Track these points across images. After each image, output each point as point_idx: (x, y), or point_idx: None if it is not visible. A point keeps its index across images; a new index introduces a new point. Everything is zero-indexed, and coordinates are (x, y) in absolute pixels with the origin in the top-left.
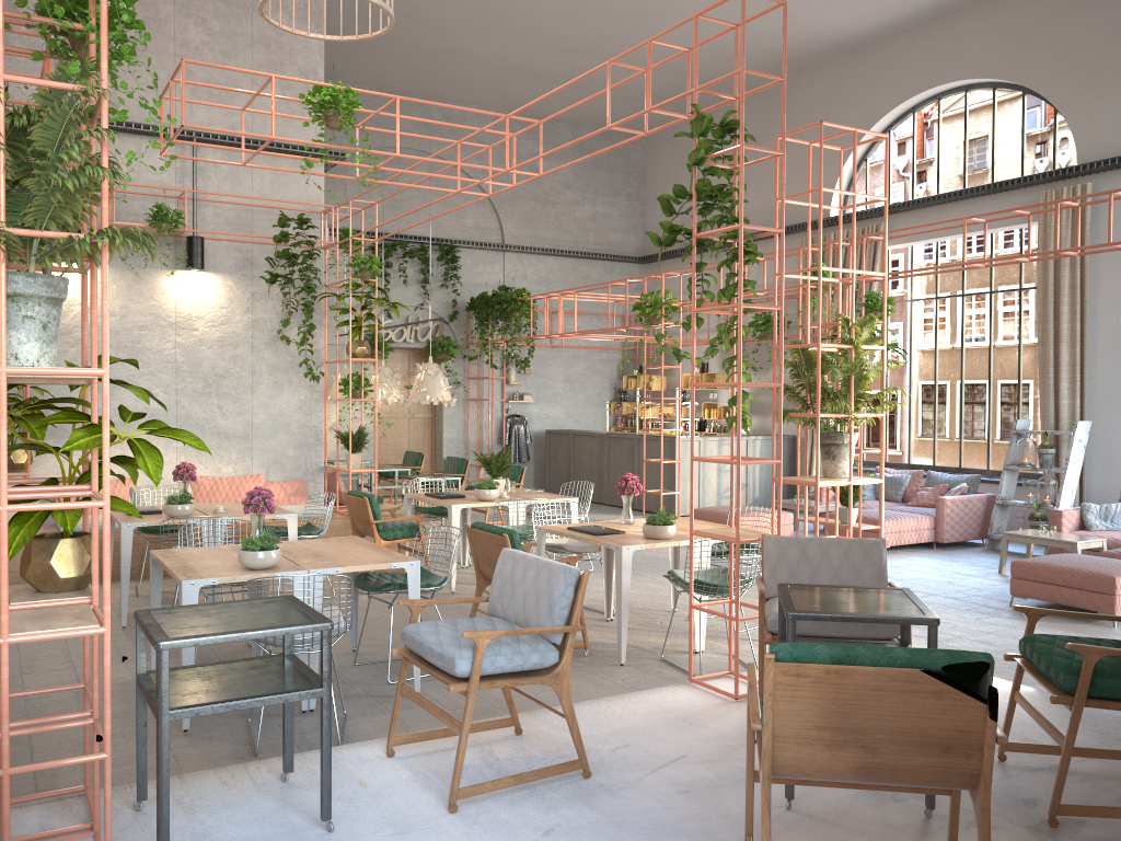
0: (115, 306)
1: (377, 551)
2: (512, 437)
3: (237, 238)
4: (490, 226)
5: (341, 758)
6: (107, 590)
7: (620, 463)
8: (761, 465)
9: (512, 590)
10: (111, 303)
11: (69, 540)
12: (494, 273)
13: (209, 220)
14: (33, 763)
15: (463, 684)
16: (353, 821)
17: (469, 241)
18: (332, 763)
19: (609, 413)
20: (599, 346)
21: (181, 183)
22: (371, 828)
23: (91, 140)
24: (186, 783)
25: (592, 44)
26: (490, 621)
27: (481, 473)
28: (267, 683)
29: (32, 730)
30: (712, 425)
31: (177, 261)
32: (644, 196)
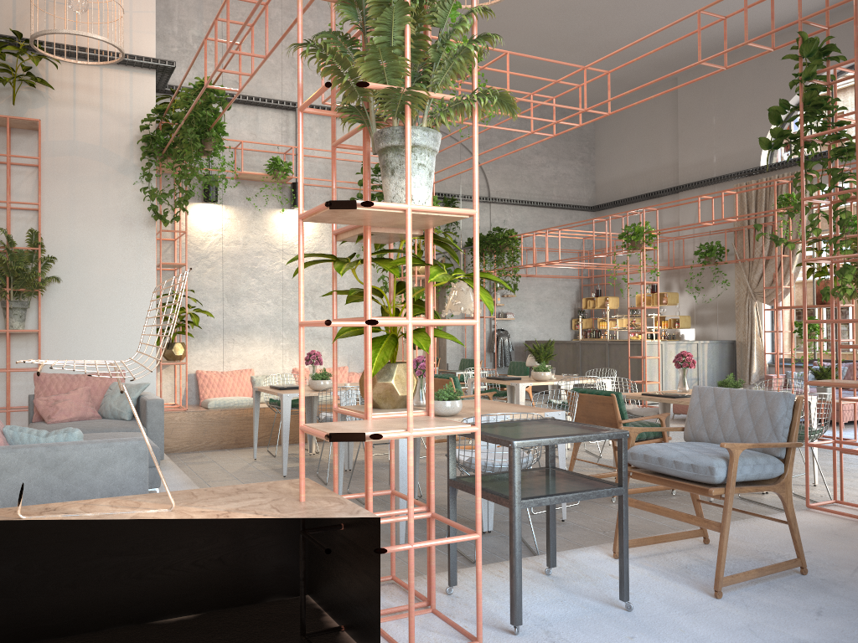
0: (239, 236)
1: (518, 406)
2: (499, 346)
3: (325, 184)
4: (479, 183)
5: (576, 559)
6: (479, 395)
7: (592, 364)
8: (708, 364)
9: (718, 418)
10: (236, 234)
11: (402, 365)
12: (482, 219)
13: (306, 171)
14: (429, 540)
15: (721, 488)
16: (639, 604)
17: (464, 195)
18: (573, 563)
19: (581, 325)
20: (563, 275)
21: (285, 142)
22: (661, 609)
23: (428, 35)
24: (467, 576)
25: (571, 37)
26: (703, 443)
27: (527, 361)
28: (569, 484)
29: (390, 520)
30: (662, 334)
31: (283, 202)
32: (593, 159)
